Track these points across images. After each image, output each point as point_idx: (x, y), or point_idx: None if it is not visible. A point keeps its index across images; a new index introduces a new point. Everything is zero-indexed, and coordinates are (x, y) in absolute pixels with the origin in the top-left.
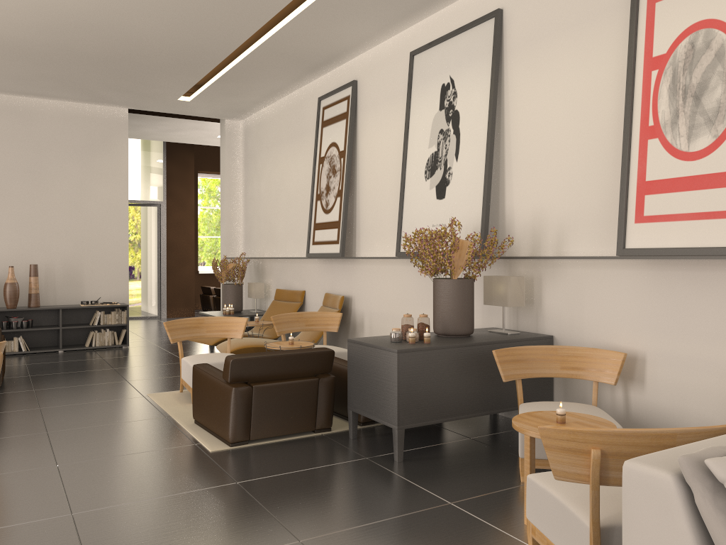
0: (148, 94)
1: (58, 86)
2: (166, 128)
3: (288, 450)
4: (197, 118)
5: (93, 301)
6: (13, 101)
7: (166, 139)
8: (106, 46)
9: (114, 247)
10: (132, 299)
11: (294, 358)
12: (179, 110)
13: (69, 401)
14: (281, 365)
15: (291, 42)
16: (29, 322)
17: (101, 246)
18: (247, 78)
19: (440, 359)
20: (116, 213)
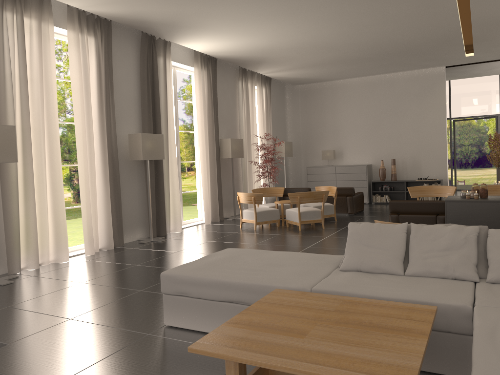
0: (445, 58)
1: (398, 66)
2: (485, 69)
3: None
4: (498, 59)
5: (424, 178)
6: (384, 77)
7: (494, 73)
8: (397, 47)
9: (438, 147)
10: (479, 178)
11: (422, 204)
12: (474, 60)
13: (369, 221)
14: (415, 206)
15: (488, 18)
16: (391, 188)
17: (430, 147)
18: (490, 38)
19: (476, 207)
20: (438, 128)
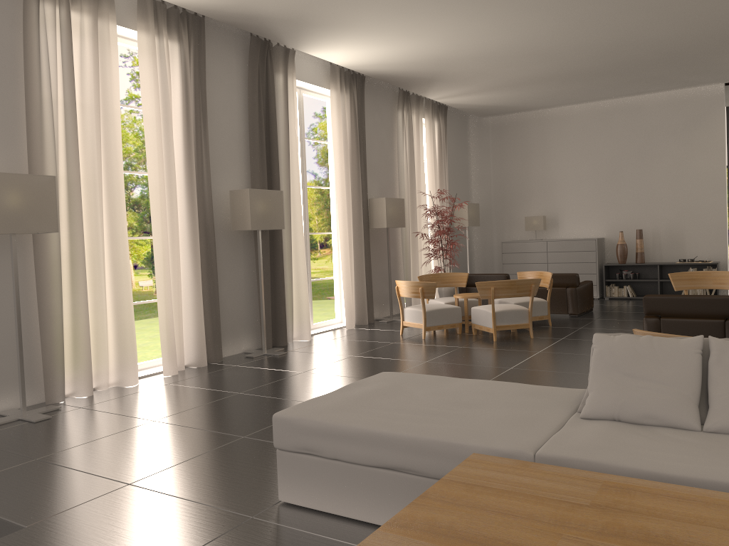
0: (726, 69)
1: (648, 84)
2: None
3: None
4: None
5: (689, 260)
6: (625, 102)
7: None
8: (650, 52)
9: (712, 211)
10: None
11: (700, 301)
12: None
13: (604, 327)
14: (688, 305)
15: None
16: (635, 275)
17: (699, 211)
18: None
19: None
20: (713, 181)
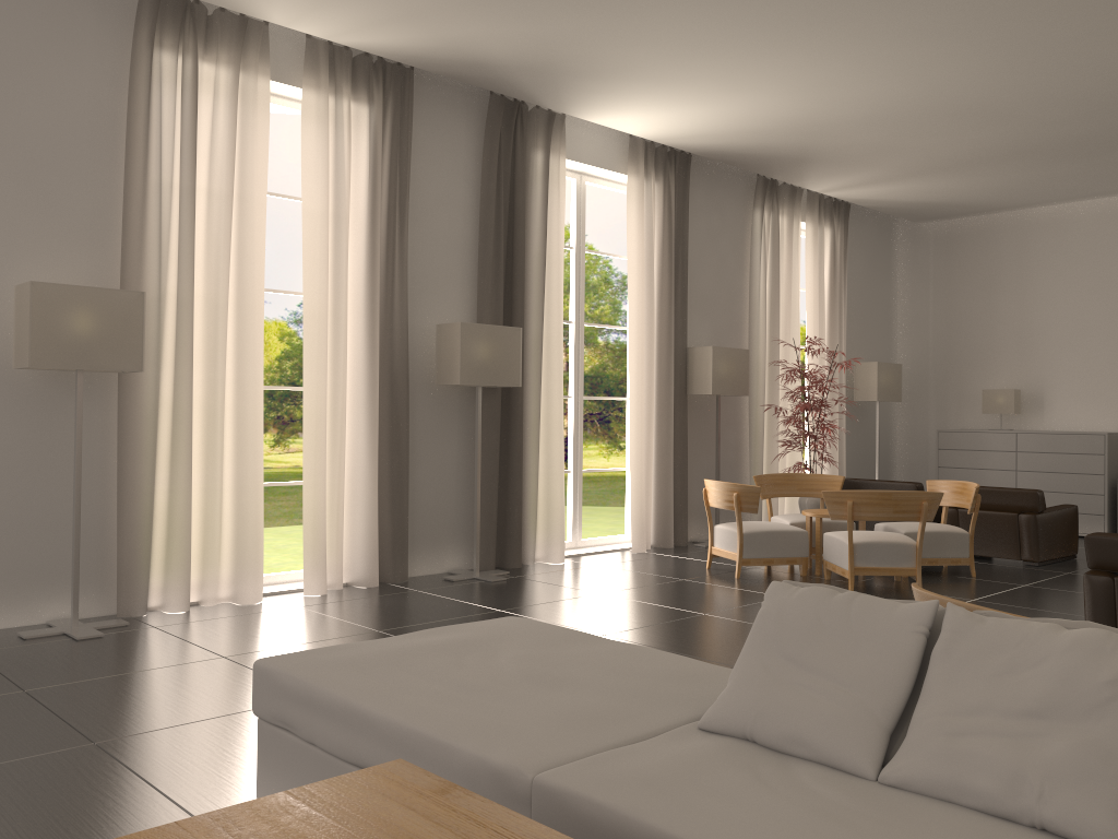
0: None
1: None
2: None
3: None
4: None
5: None
6: None
7: None
8: None
9: None
10: None
11: None
12: None
13: (1069, 587)
14: None
15: None
16: None
17: None
18: None
19: None
20: None
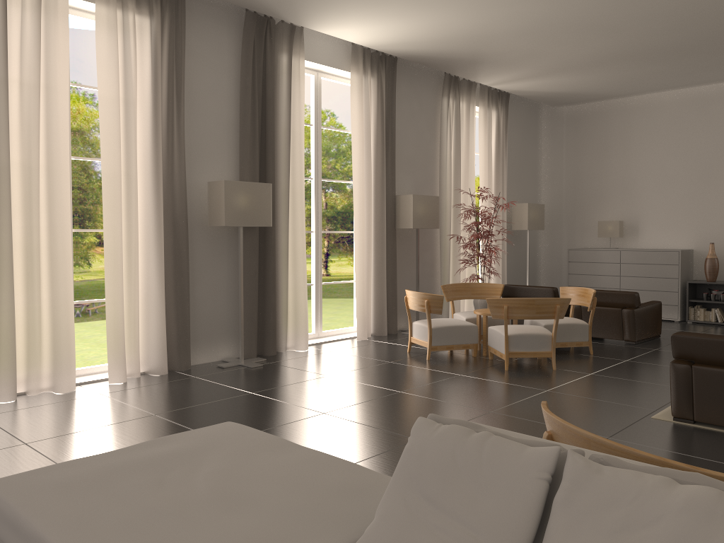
0: None
1: None
2: None
3: (714, 440)
4: None
5: None
6: None
7: None
8: None
9: None
10: None
11: None
12: None
13: (656, 361)
14: None
15: None
16: None
17: None
18: None
19: None
20: None
